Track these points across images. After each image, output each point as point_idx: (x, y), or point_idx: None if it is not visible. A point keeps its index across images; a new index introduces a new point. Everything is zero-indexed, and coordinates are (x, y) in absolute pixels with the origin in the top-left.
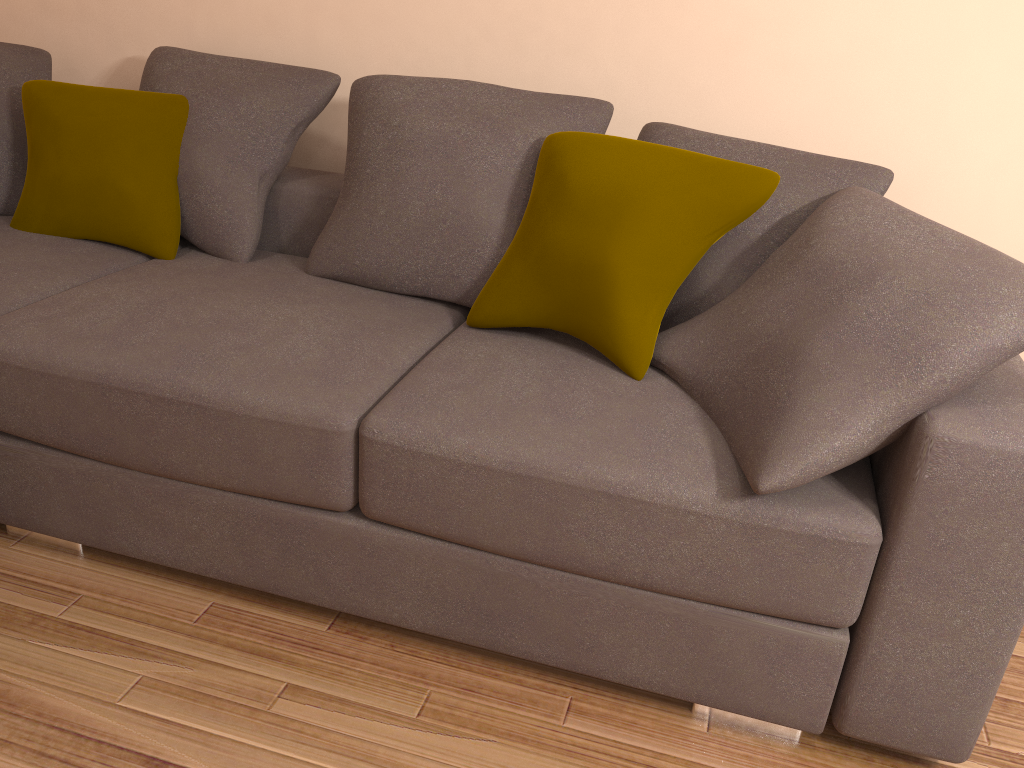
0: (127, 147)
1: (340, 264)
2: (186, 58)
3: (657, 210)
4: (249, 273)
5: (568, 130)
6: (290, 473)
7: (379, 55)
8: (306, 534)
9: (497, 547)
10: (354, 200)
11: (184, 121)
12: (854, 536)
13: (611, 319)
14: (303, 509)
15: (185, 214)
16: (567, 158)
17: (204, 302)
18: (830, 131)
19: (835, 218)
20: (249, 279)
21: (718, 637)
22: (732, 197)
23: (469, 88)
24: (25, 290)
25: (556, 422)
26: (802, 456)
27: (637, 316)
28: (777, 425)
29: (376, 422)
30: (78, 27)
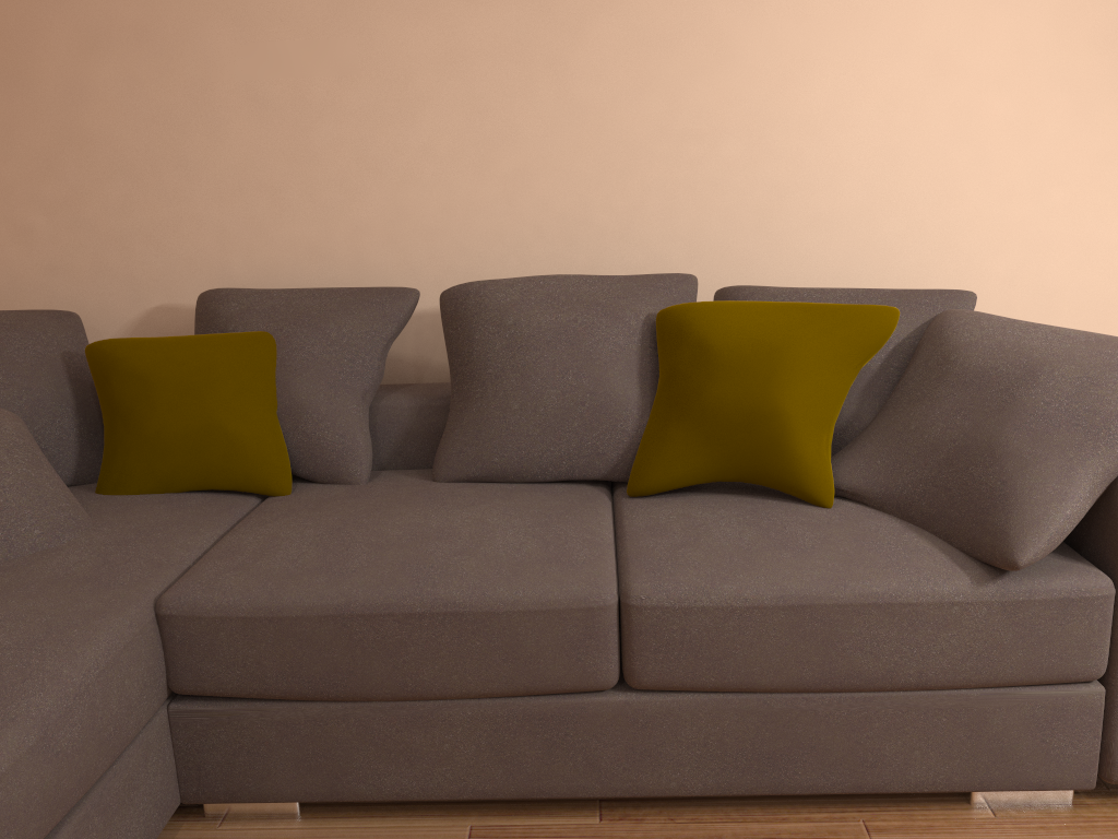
0: (227, 389)
1: (476, 464)
2: (251, 296)
3: (807, 355)
4: (384, 491)
5: (669, 304)
6: (555, 661)
7: (431, 266)
8: (573, 722)
9: (775, 684)
10: (479, 401)
11: (274, 355)
12: (1095, 590)
13: (790, 458)
14: (567, 696)
15: (290, 447)
16: (699, 325)
17: (381, 521)
18: (865, 272)
19: (960, 335)
20: (393, 495)
21: (992, 718)
22: (866, 333)
23: (565, 281)
24: (183, 547)
25: (796, 554)
26: (1044, 528)
27: (813, 451)
28: (1005, 510)
29: (640, 589)
30: (95, 284)
